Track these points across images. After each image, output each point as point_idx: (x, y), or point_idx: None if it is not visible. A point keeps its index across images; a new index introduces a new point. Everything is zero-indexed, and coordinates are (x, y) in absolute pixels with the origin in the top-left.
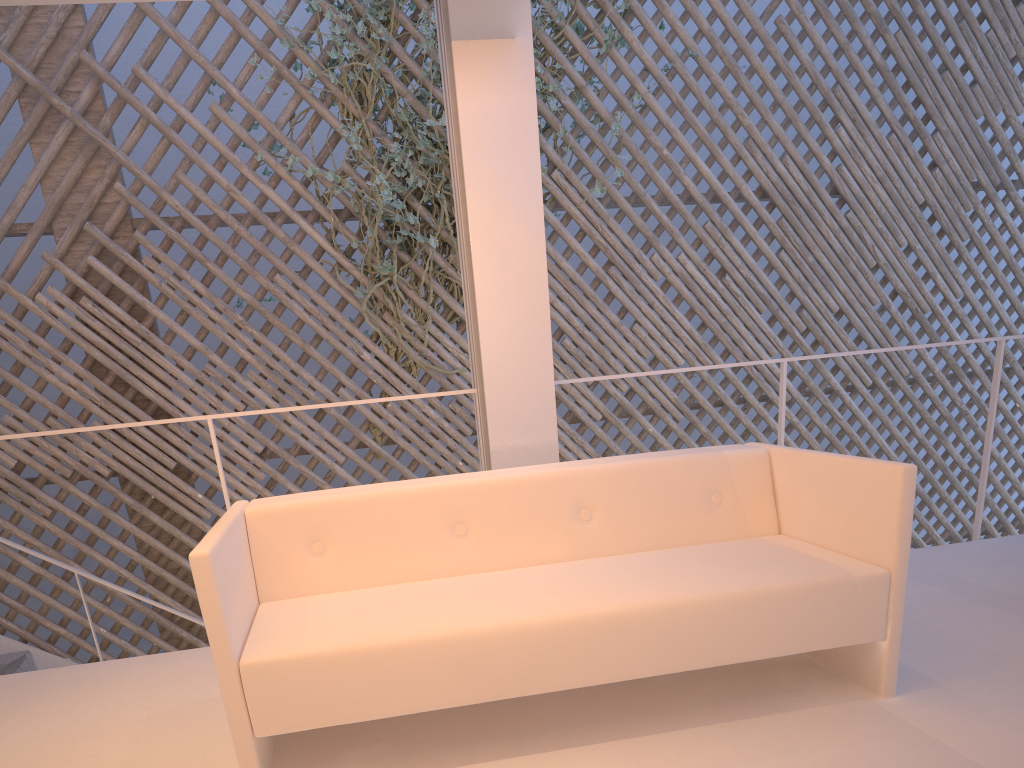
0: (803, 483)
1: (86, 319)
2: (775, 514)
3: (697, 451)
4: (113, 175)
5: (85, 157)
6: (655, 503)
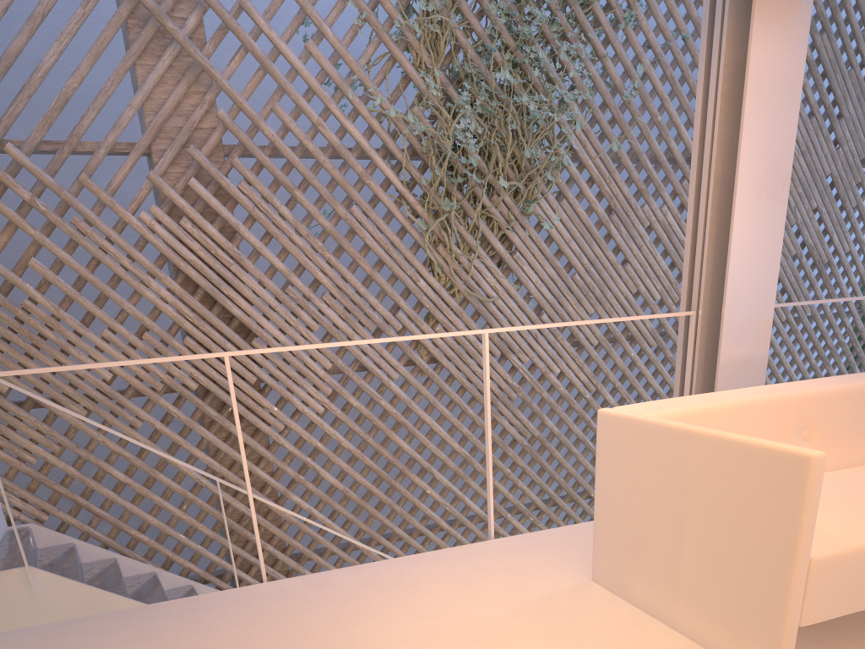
0: None
1: (185, 239)
2: None
3: None
4: (212, 102)
5: (188, 82)
6: None
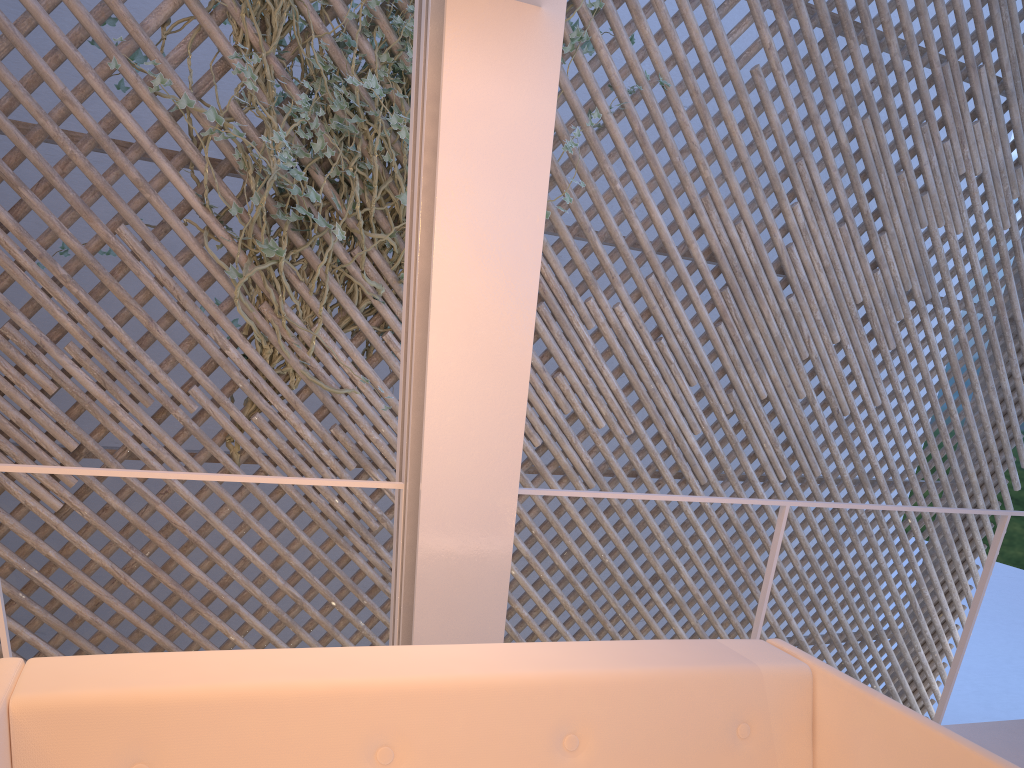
0: (870, 740)
1: None
2: (811, 757)
3: (721, 656)
4: None
5: None
6: (666, 733)
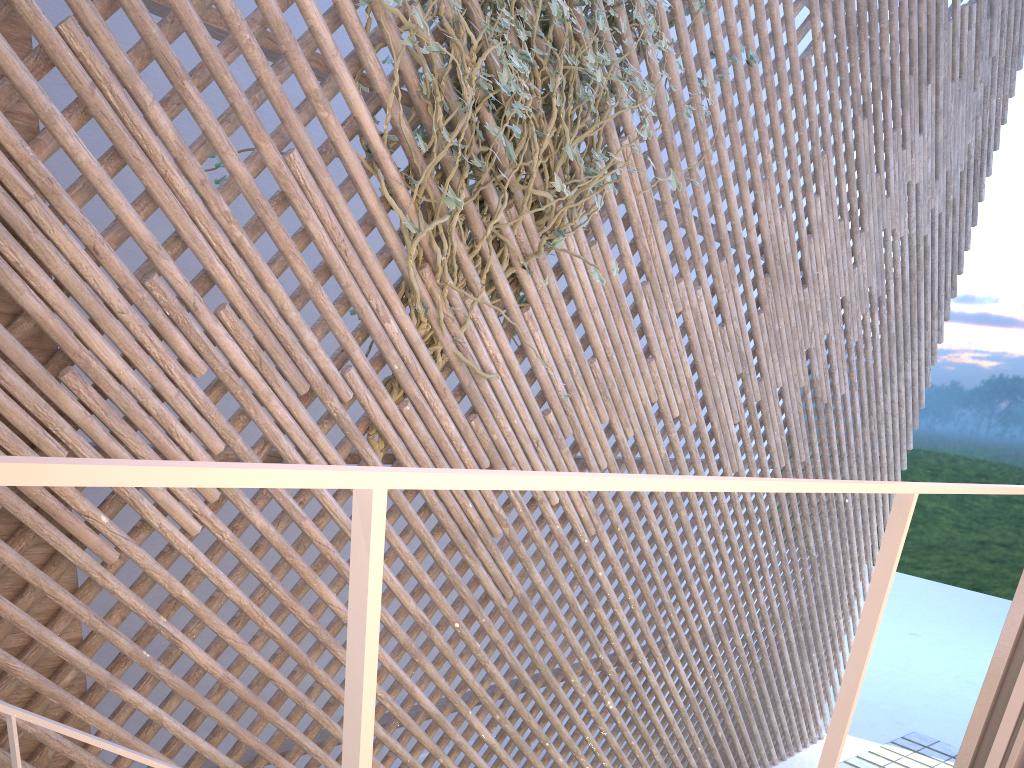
0: None
1: None
2: None
3: None
4: None
5: None
6: None
